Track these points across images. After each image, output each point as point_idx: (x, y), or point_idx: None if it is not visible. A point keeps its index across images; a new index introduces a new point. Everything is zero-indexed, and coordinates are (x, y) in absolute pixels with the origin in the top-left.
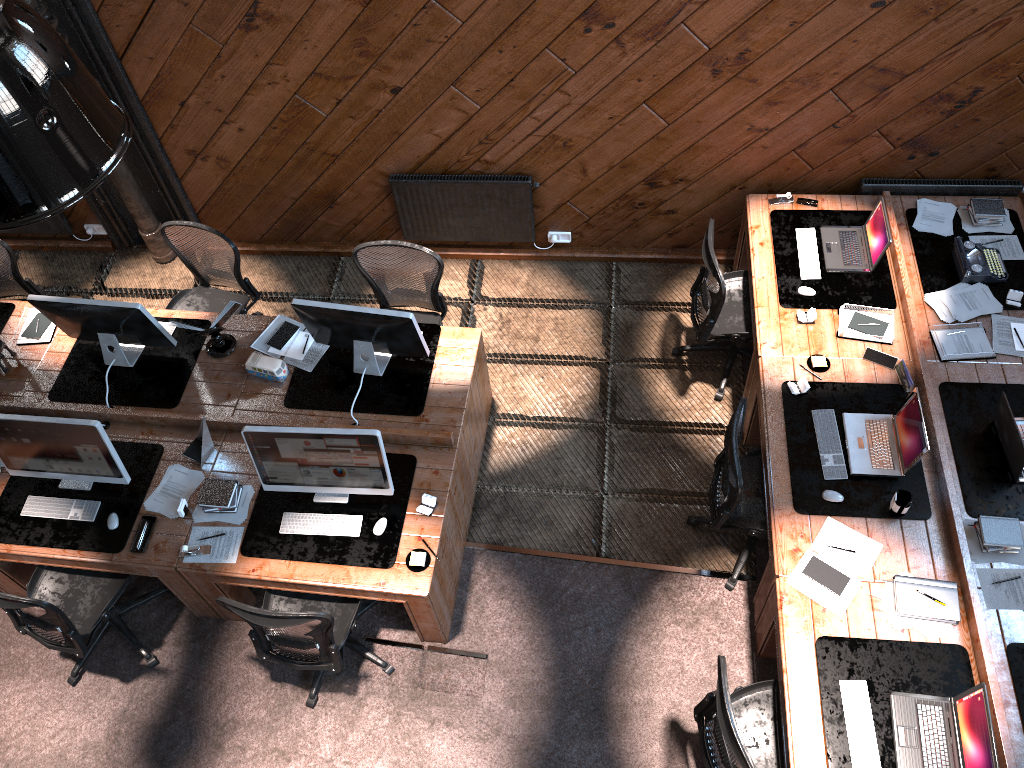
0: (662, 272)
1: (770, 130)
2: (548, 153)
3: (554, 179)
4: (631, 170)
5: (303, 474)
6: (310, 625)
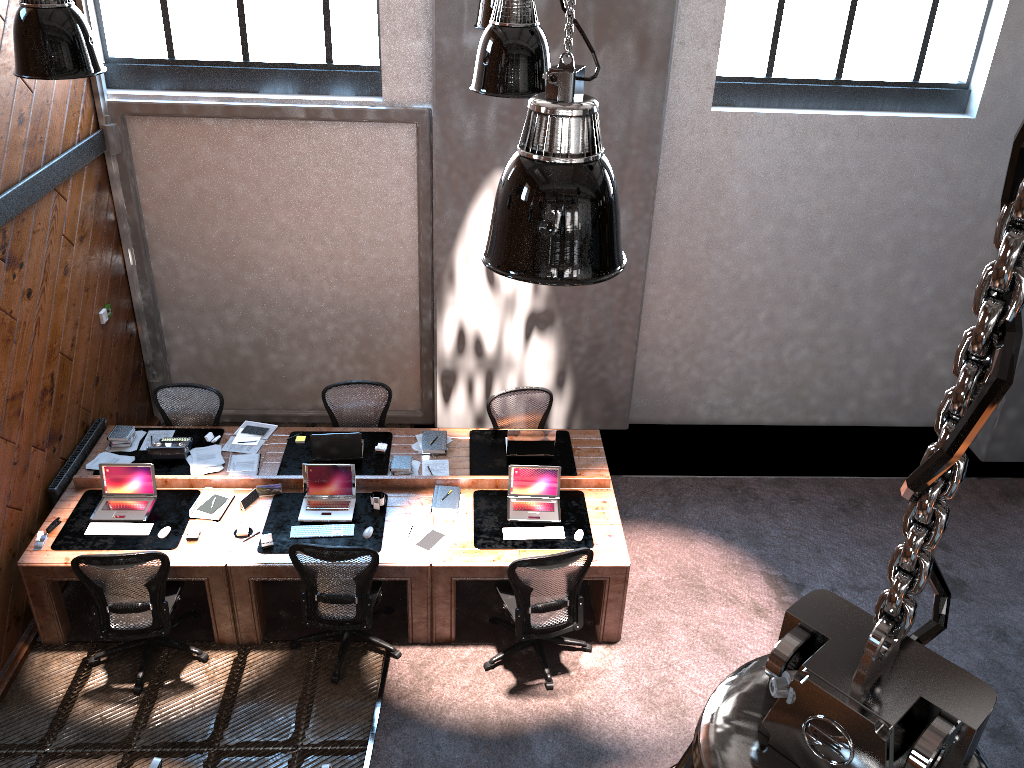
0: (16, 703)
1: None
2: None
3: None
4: None
5: None
6: None
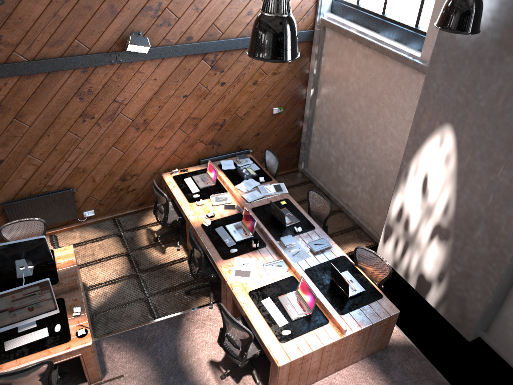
0: (137, 216)
1: (162, 147)
2: (77, 175)
3: (81, 187)
4: (113, 175)
5: (12, 316)
6: (41, 373)
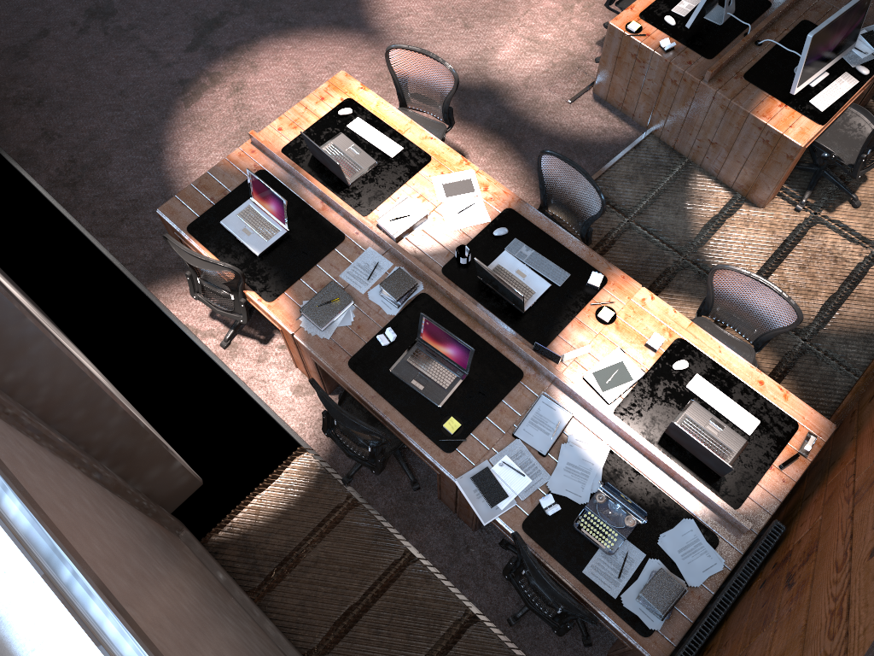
0: (819, 404)
1: None
2: None
3: None
4: None
5: None
6: None
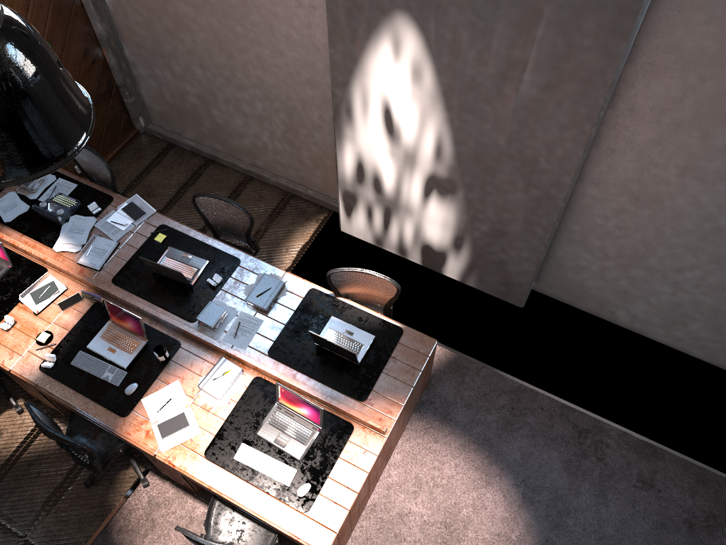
0: None
1: None
2: None
3: None
4: None
5: None
6: None
